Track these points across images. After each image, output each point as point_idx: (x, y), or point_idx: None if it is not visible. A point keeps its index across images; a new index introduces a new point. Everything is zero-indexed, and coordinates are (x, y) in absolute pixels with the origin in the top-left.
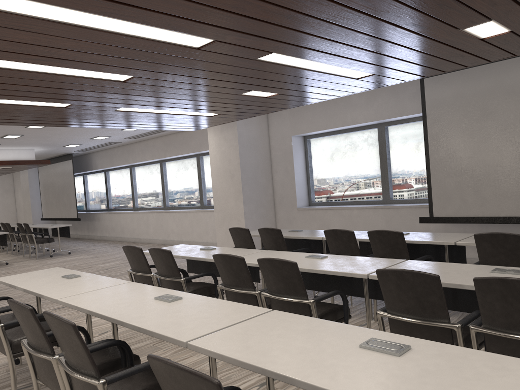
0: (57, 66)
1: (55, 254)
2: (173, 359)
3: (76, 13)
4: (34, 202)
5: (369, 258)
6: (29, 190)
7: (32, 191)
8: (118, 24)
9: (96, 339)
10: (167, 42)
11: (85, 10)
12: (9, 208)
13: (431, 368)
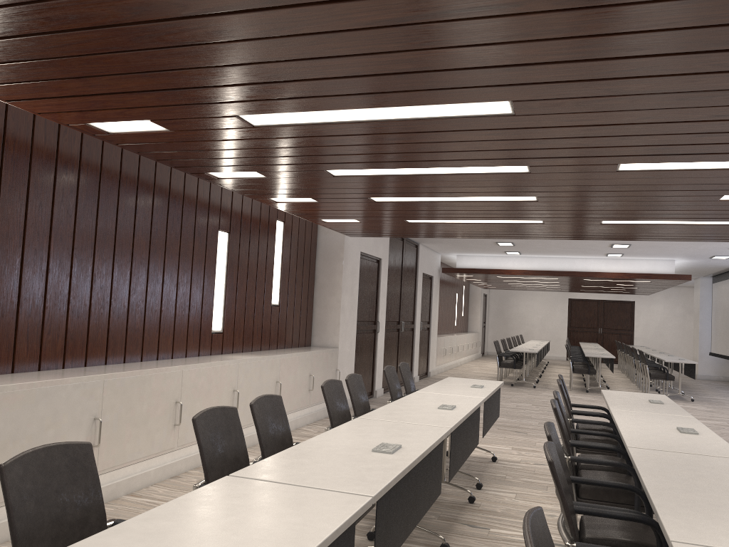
0: (457, 197)
1: (678, 397)
2: (533, 499)
3: (396, 169)
4: (703, 330)
5: (726, 447)
6: (698, 313)
7: (702, 314)
8: (430, 169)
9: (522, 465)
10: (493, 172)
11: (394, 168)
12: (690, 335)
13: (356, 456)
